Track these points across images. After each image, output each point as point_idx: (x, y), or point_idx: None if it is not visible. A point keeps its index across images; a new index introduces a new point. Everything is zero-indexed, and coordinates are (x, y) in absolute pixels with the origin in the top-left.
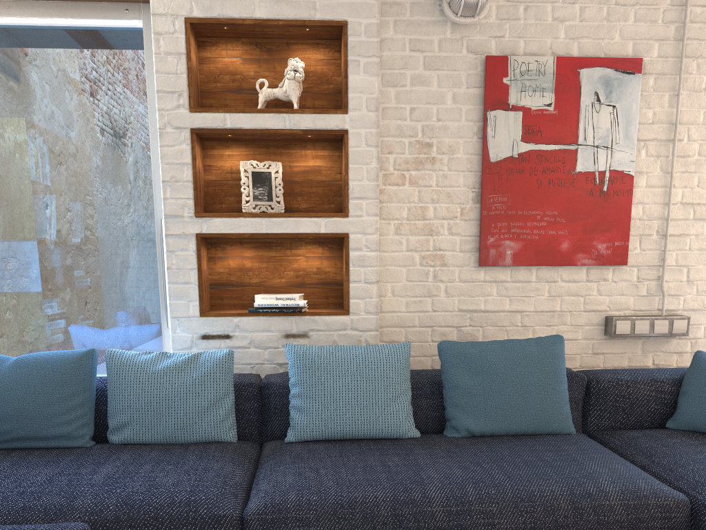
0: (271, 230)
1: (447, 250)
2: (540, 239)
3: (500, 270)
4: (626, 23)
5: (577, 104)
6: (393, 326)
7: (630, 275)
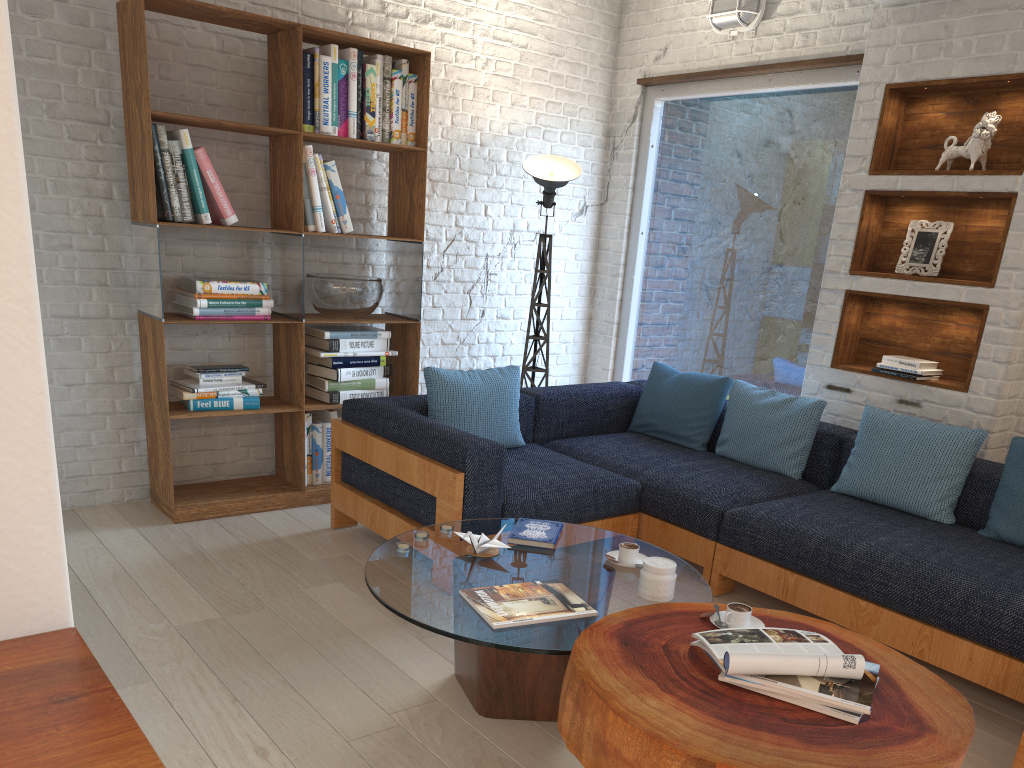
0: (911, 294)
1: None
2: None
3: None
4: None
5: None
6: None
7: None
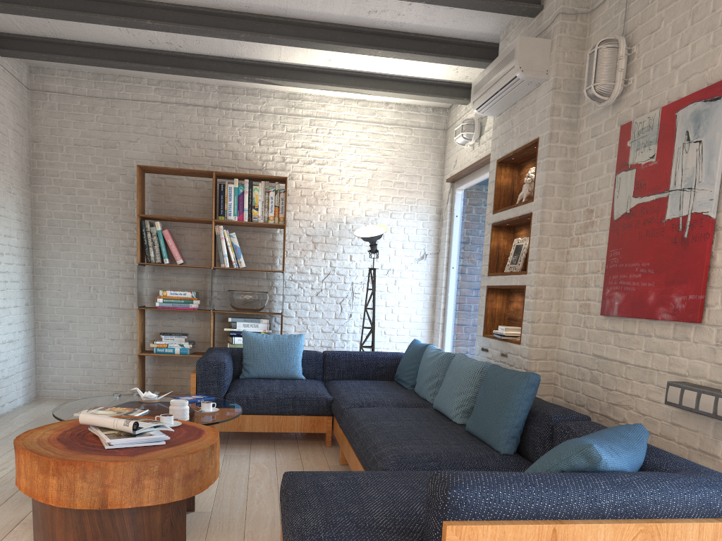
0: (504, 283)
1: (591, 300)
2: (636, 291)
3: (617, 321)
4: None
5: (672, 149)
6: (562, 361)
7: (709, 336)
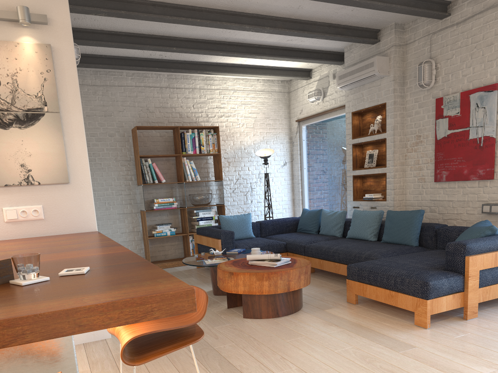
0: (368, 173)
1: (425, 176)
2: (455, 169)
3: (443, 183)
4: (492, 68)
5: (468, 110)
6: (409, 206)
7: (497, 184)
